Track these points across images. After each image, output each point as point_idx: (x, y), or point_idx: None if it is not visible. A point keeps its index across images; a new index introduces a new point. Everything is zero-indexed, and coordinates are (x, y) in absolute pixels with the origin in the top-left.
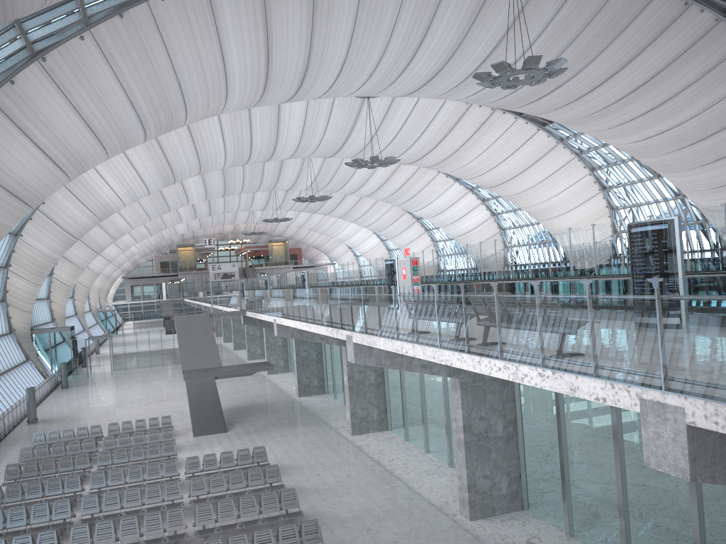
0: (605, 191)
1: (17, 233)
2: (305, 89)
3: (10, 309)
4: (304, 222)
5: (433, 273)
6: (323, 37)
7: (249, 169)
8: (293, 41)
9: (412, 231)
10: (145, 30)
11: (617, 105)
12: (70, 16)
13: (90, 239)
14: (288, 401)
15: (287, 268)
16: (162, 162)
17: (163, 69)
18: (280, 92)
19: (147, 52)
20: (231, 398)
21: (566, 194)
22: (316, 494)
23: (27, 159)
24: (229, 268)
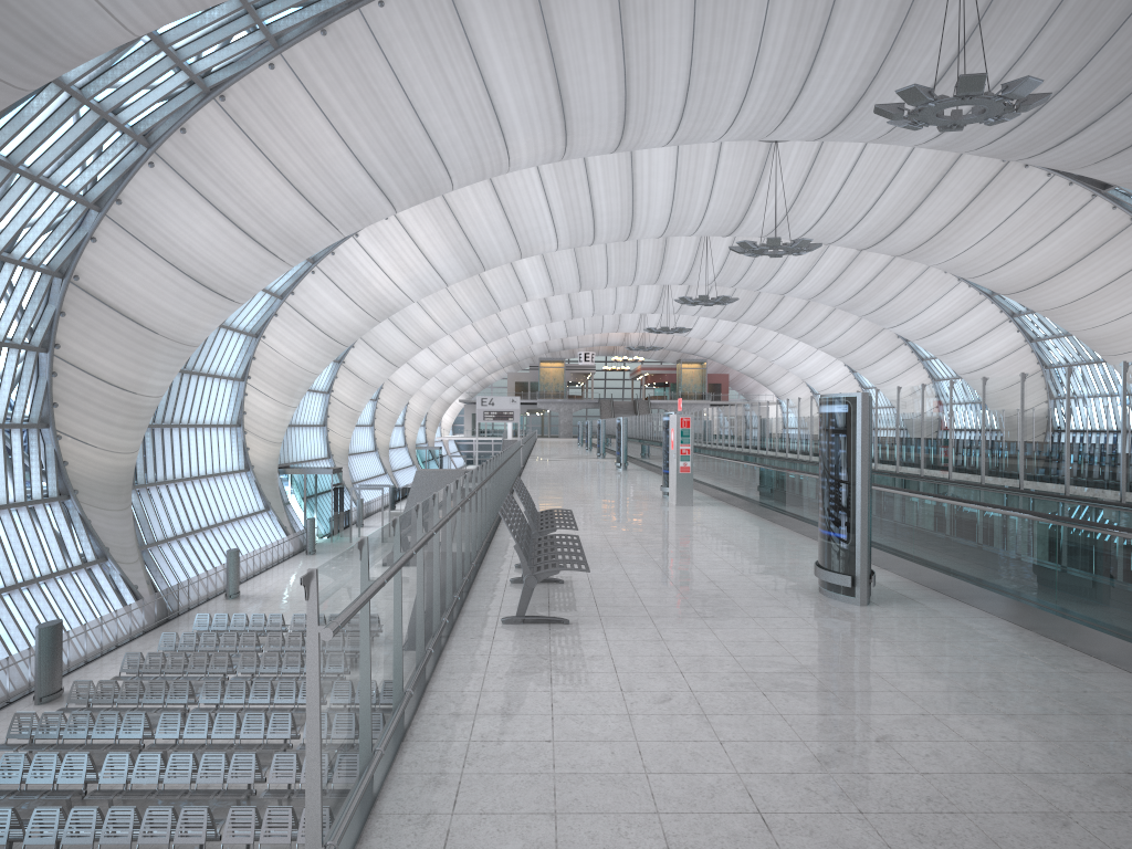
0: None
1: (258, 333)
2: (634, 132)
3: (249, 437)
4: (726, 334)
5: (766, 440)
6: (644, 51)
7: (616, 251)
8: (595, 58)
9: (895, 360)
10: (362, 50)
11: None
12: (248, 37)
13: (384, 345)
14: None
15: (701, 405)
16: (459, 239)
17: (396, 107)
18: (594, 137)
19: (368, 82)
20: None
21: None
22: None
23: (215, 235)
24: (506, 404)
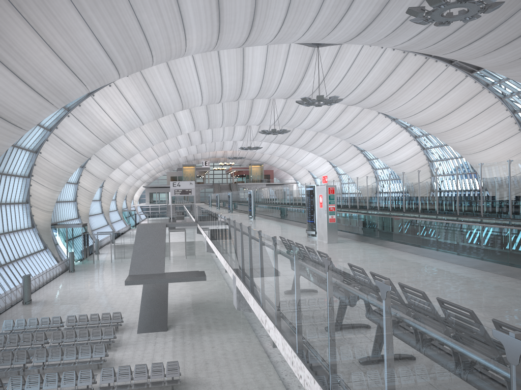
0: None
1: (37, 151)
2: (256, 32)
3: (33, 209)
4: (274, 150)
5: (357, 200)
6: None
7: (227, 107)
8: None
9: (356, 161)
10: None
11: None
12: None
13: (106, 158)
14: (230, 301)
15: (261, 185)
16: (150, 98)
17: (122, 8)
18: (234, 35)
19: None
20: (186, 294)
21: (488, 133)
22: None
23: (8, 86)
24: (187, 185)
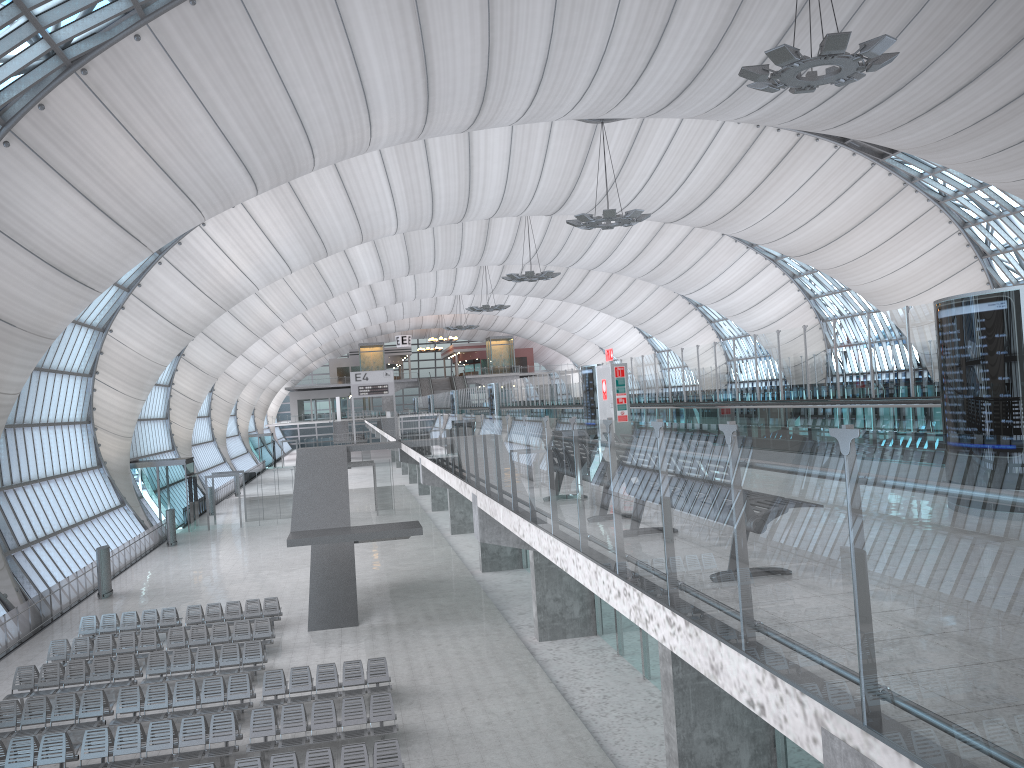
0: (984, 259)
1: (105, 327)
2: (491, 108)
3: (100, 433)
4: (533, 311)
5: (669, 388)
6: (508, 25)
7: (442, 235)
8: (461, 32)
9: (688, 324)
10: (232, 22)
11: (996, 118)
12: (114, 4)
13: (222, 336)
14: (463, 578)
15: (511, 378)
16: (305, 225)
17: (266, 82)
18: (453, 114)
19: (238, 56)
20: (385, 570)
21: (920, 264)
22: (448, 743)
23: (76, 219)
24: (380, 378)
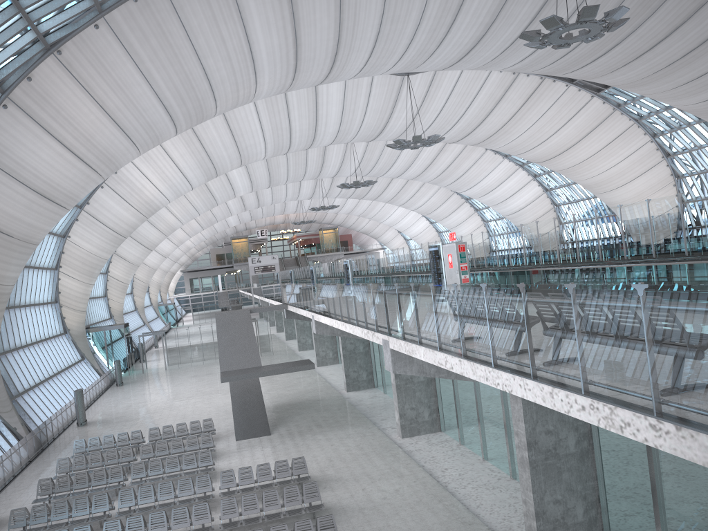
0: (668, 158)
1: (65, 234)
2: (338, 68)
3: (64, 309)
4: (352, 208)
5: (484, 257)
6: (353, 9)
7: (293, 158)
8: (321, 15)
9: (461, 212)
10: (162, 13)
11: (683, 61)
12: (81, 3)
13: (142, 237)
14: (335, 397)
15: (338, 255)
16: (202, 156)
17: (185, 55)
18: (312, 73)
19: (166, 37)
20: (278, 394)
21: (625, 164)
22: (360, 514)
23: (54, 158)
24: (269, 260)
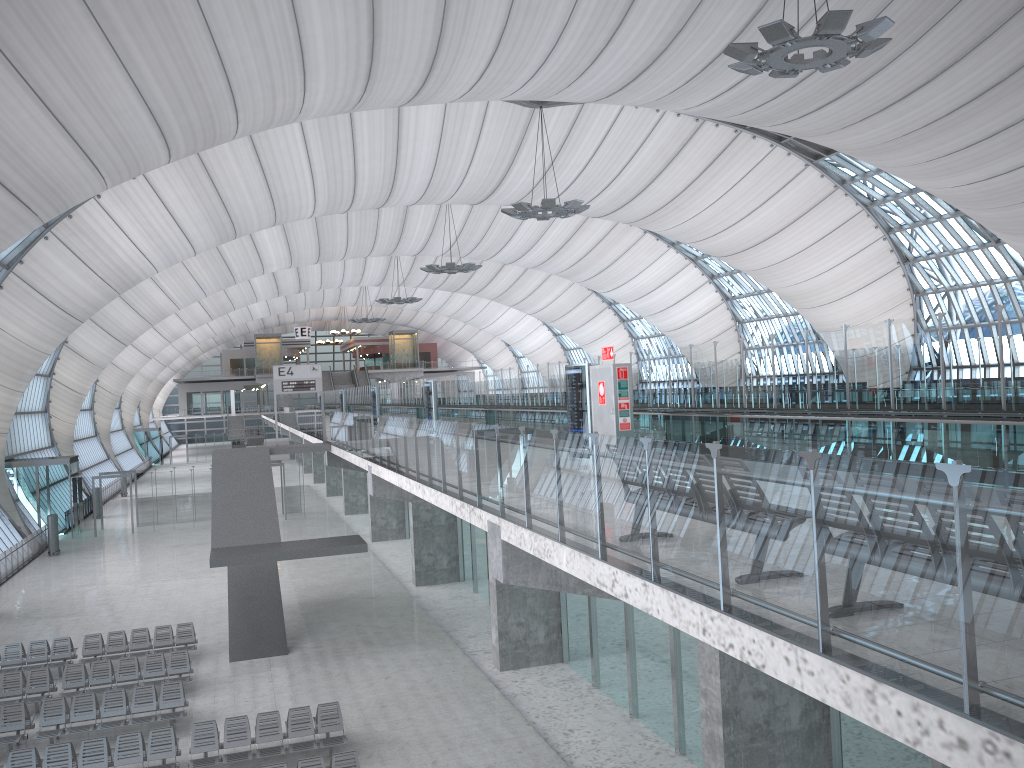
0: (906, 265)
1: None
2: (437, 80)
3: None
4: (441, 305)
5: (649, 391)
6: None
7: (357, 221)
8: None
9: (600, 323)
10: None
11: (947, 121)
12: None
13: (111, 323)
14: (397, 594)
15: (415, 373)
16: (214, 203)
17: (190, 29)
18: (395, 83)
19: None
20: (307, 585)
21: (844, 268)
22: None
23: None
24: (306, 372)
